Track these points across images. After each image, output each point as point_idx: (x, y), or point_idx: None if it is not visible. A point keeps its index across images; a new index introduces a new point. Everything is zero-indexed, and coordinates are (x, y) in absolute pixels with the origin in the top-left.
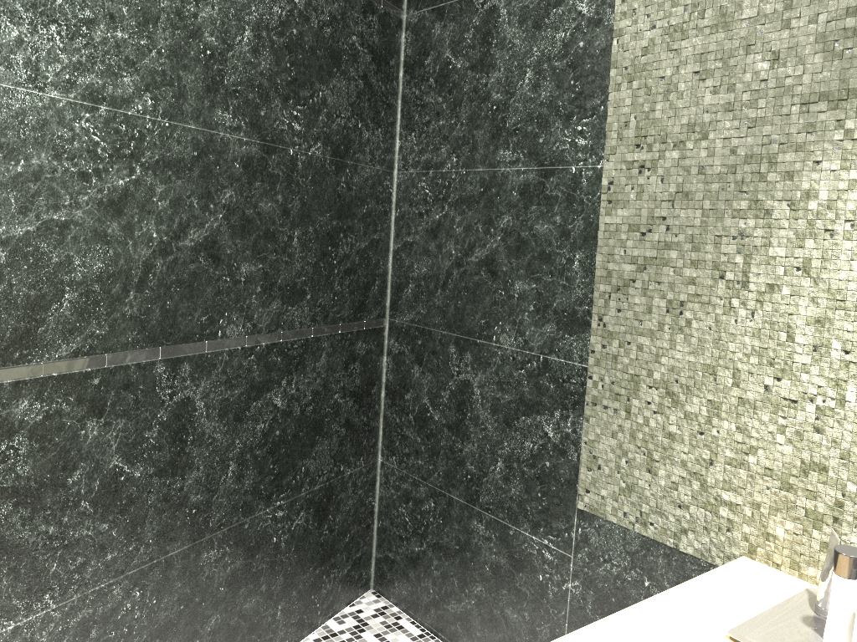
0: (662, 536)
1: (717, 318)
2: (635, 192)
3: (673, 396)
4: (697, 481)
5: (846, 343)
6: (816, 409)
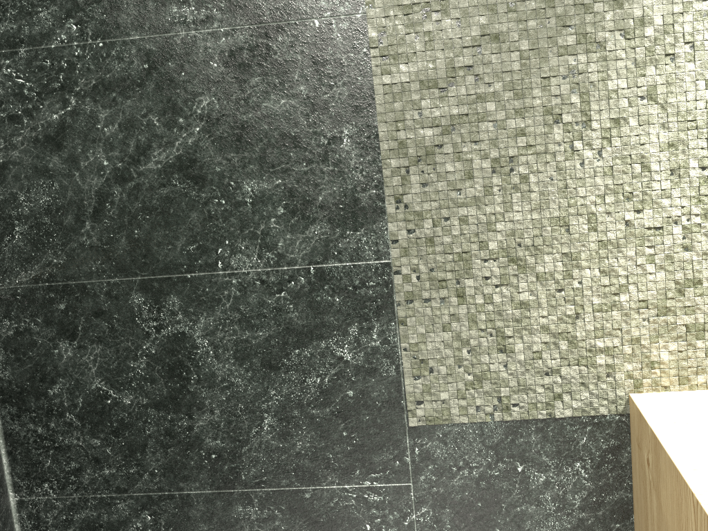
0: (532, 412)
1: (559, 166)
2: (423, 42)
3: (518, 262)
4: (565, 341)
5: (703, 160)
6: (682, 229)
